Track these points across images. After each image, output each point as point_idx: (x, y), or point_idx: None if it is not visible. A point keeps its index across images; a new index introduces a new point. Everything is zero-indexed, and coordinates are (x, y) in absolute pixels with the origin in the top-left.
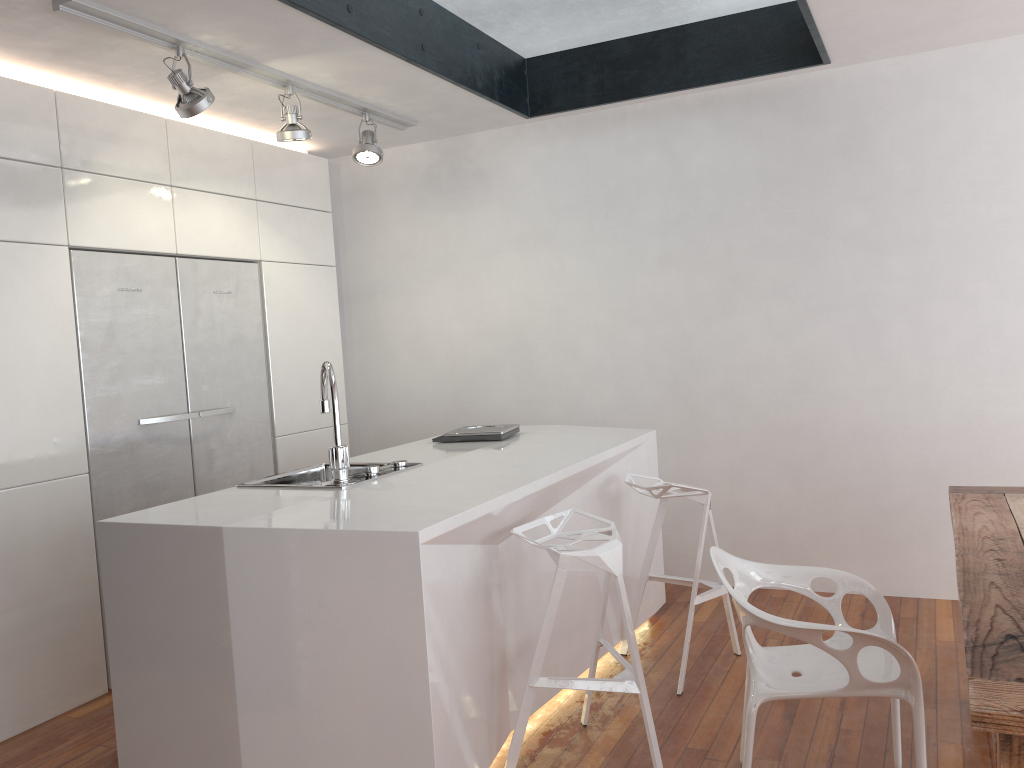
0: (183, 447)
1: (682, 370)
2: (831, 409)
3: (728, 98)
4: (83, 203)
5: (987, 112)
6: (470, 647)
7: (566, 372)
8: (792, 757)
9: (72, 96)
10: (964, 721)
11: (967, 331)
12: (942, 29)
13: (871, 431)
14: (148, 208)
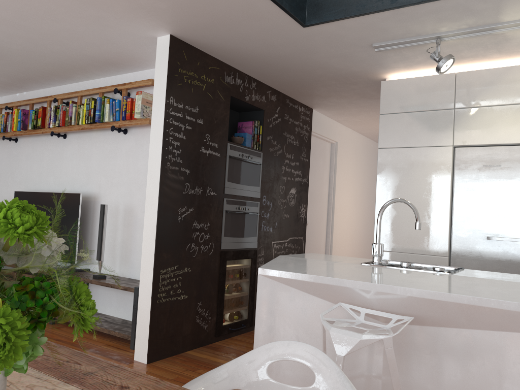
0: None
1: None
2: None
3: None
4: (464, 123)
5: None
6: None
7: None
8: None
9: (465, 72)
10: None
11: None
12: None
13: None
14: (511, 119)
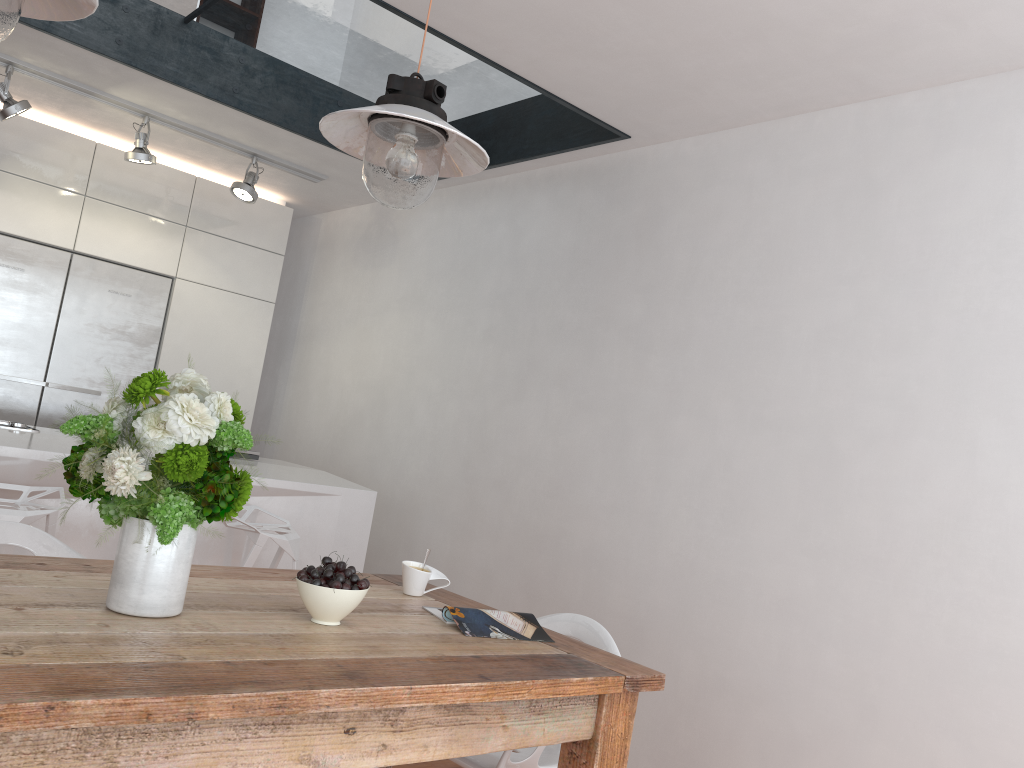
0: (28, 408)
1: (475, 451)
2: (573, 522)
3: (565, 174)
4: None
5: (766, 200)
6: None
7: (401, 435)
8: None
9: None
10: None
11: (701, 456)
12: (691, 96)
13: (599, 556)
14: (52, 208)
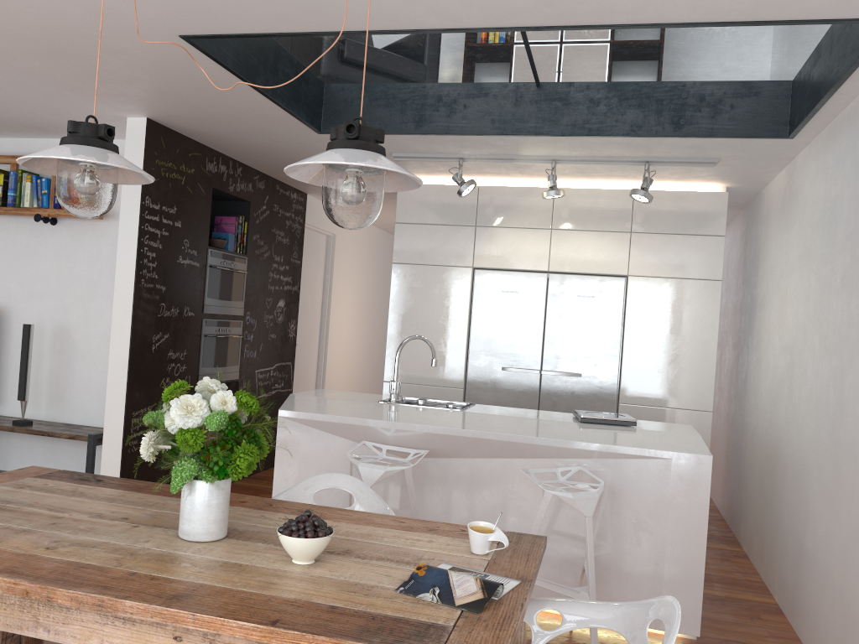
0: (532, 390)
1: (837, 412)
2: None
3: None
4: (485, 244)
5: None
6: (334, 494)
7: (800, 396)
8: None
9: (488, 187)
10: None
11: None
12: None
13: None
14: (530, 244)
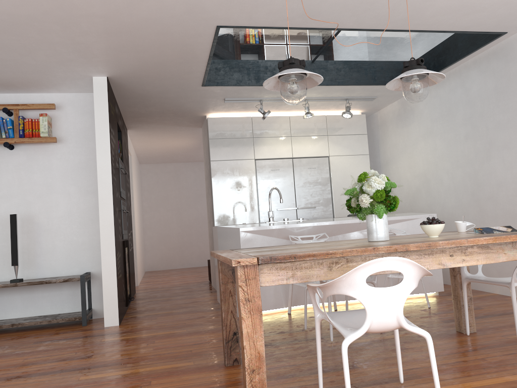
0: (293, 218)
1: (475, 187)
2: None
3: (481, 58)
4: (259, 146)
5: None
6: None
7: (439, 191)
8: None
9: (257, 117)
10: (442, 331)
11: None
12: None
13: None
14: (282, 144)
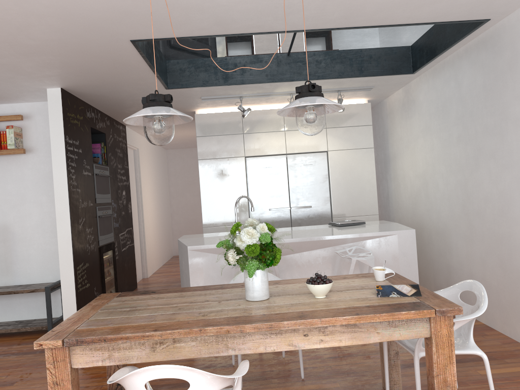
0: (287, 219)
1: (465, 199)
2: (513, 228)
3: (472, 46)
4: (250, 143)
5: None
6: None
7: (436, 197)
8: (296, 363)
9: None
10: (367, 385)
11: None
12: None
13: None
14: (274, 140)
